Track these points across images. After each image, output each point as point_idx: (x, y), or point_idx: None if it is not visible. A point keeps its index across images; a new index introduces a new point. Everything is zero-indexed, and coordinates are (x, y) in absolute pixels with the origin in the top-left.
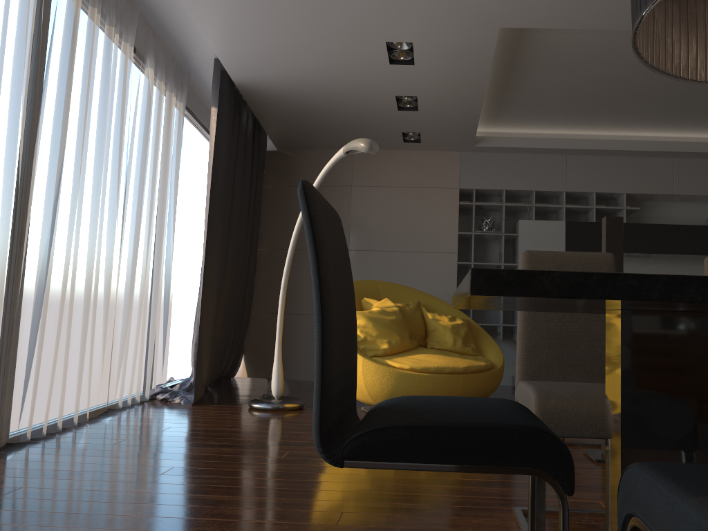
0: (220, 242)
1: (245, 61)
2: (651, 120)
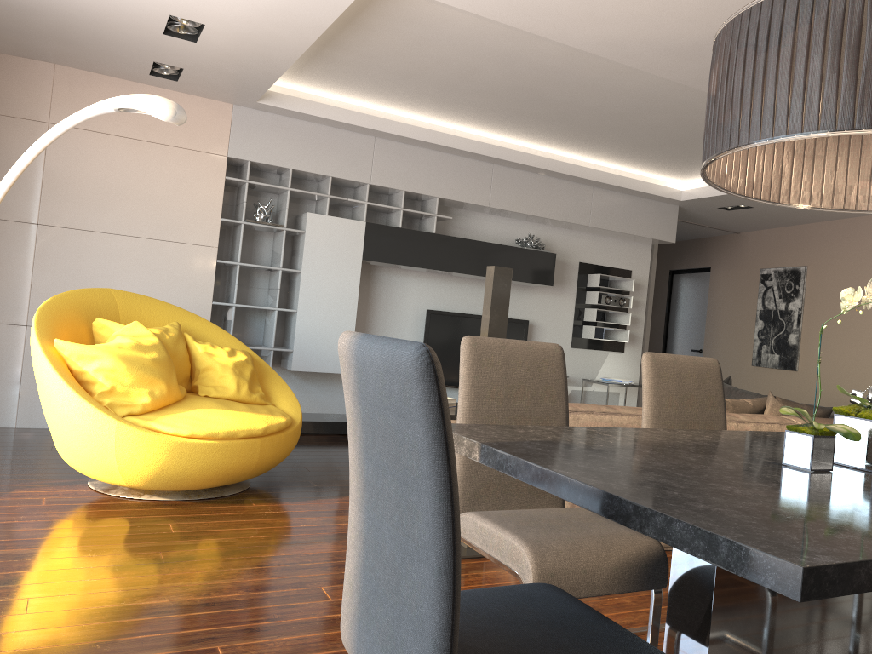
0: None
1: None
2: (483, 119)
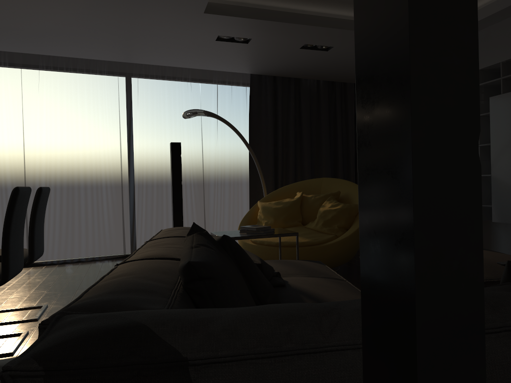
0: (271, 162)
1: (229, 68)
2: None
